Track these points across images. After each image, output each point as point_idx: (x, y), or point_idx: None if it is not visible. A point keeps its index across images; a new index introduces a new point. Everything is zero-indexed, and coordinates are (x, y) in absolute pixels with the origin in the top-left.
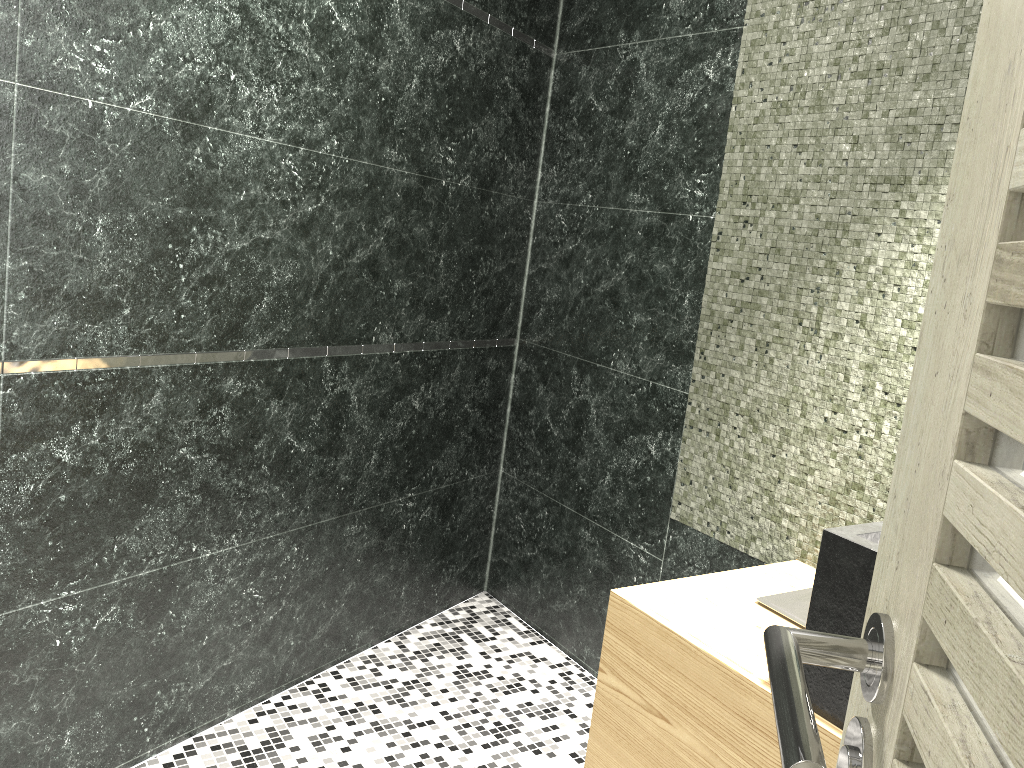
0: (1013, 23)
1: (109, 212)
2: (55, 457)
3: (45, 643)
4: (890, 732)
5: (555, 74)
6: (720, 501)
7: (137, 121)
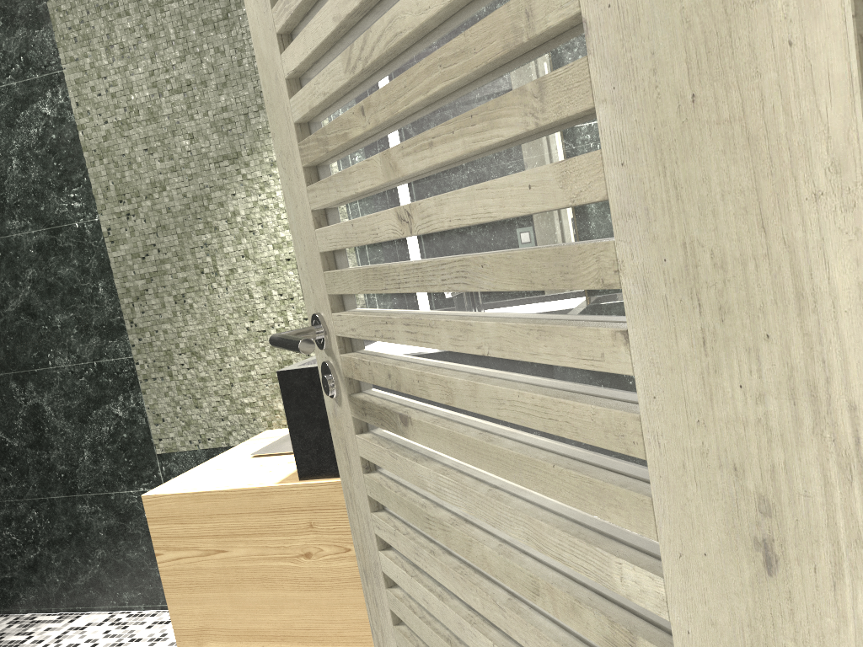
0: (270, 59)
1: None
2: None
3: None
4: (335, 348)
5: None
6: (193, 421)
7: None
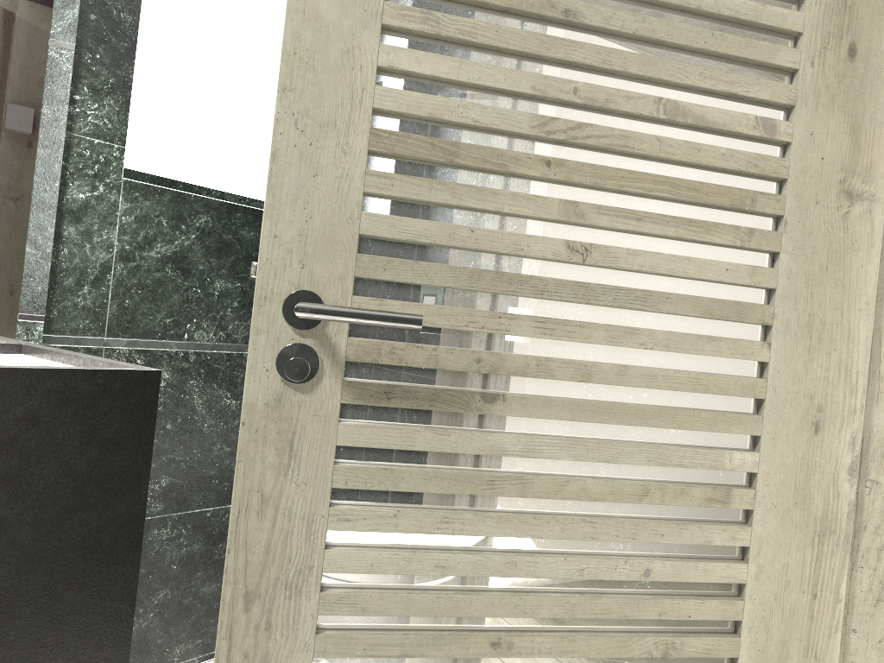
0: (343, 31)
1: None
2: None
3: None
4: (338, 331)
5: None
6: None
7: None
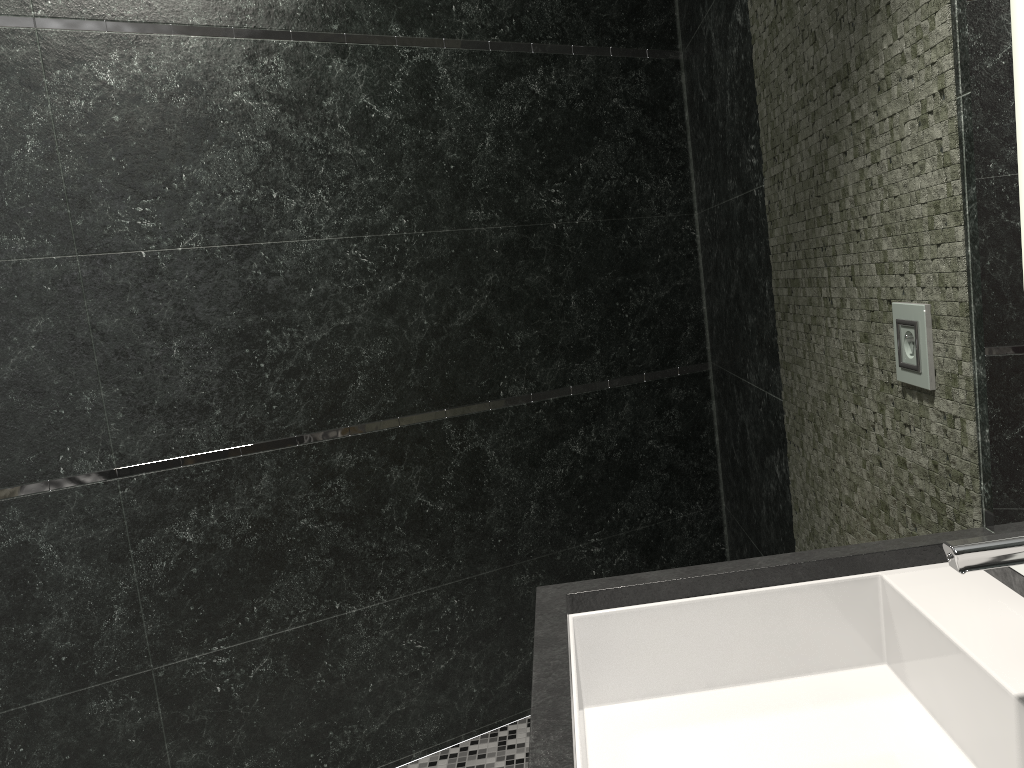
0: None
1: (181, 335)
2: (180, 538)
3: (207, 689)
4: None
5: (685, 75)
6: (816, 531)
7: (190, 256)
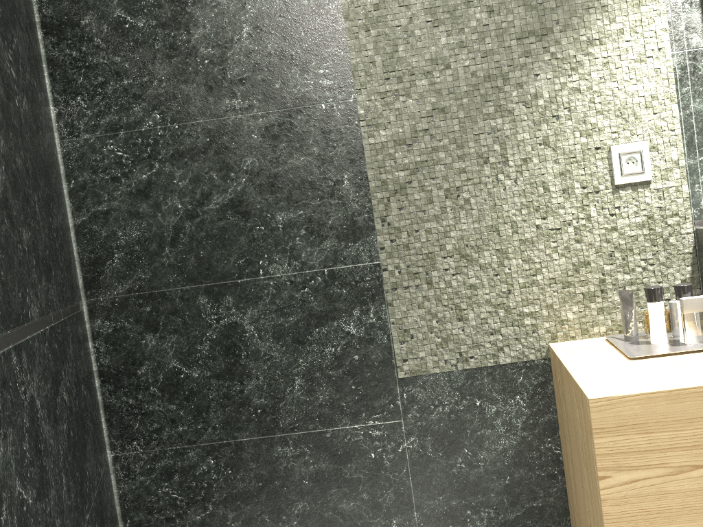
0: None
1: None
2: None
3: None
4: None
5: None
6: (453, 336)
7: None
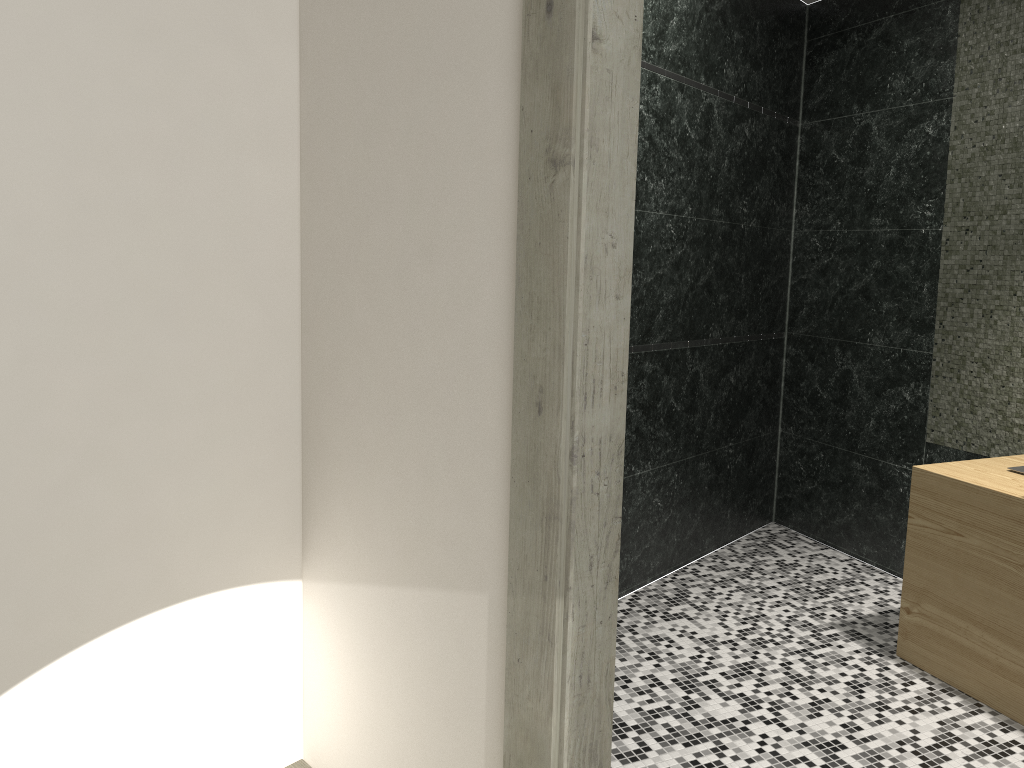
0: None
1: None
2: None
3: None
4: None
5: (801, 138)
6: (964, 424)
7: None
